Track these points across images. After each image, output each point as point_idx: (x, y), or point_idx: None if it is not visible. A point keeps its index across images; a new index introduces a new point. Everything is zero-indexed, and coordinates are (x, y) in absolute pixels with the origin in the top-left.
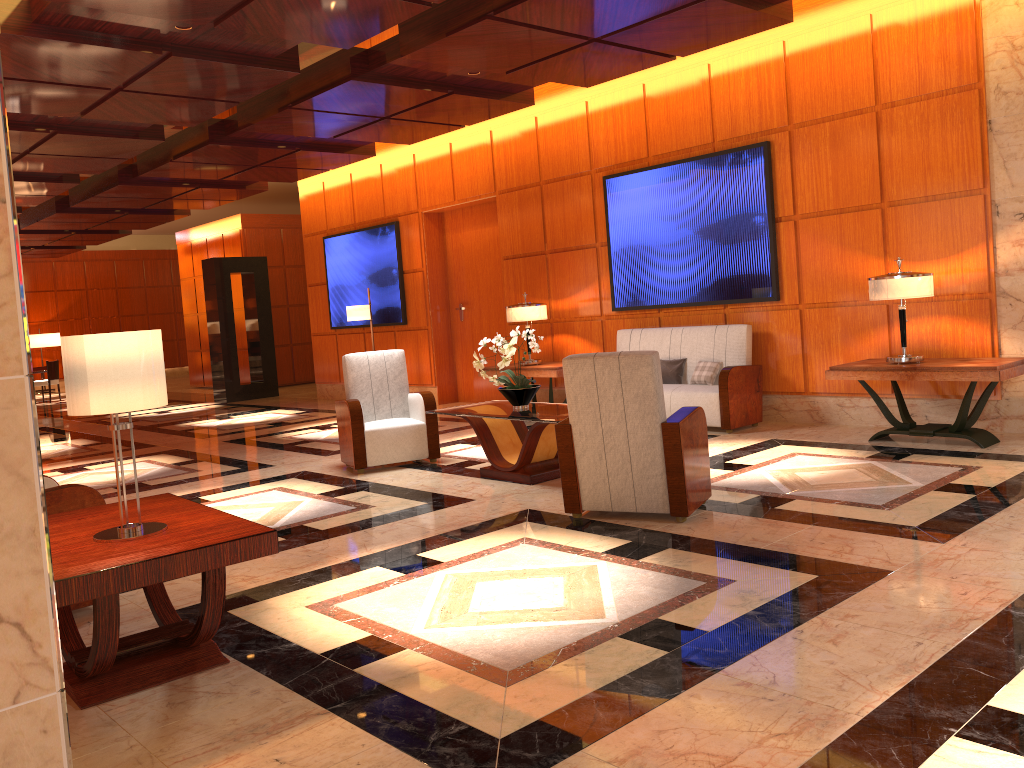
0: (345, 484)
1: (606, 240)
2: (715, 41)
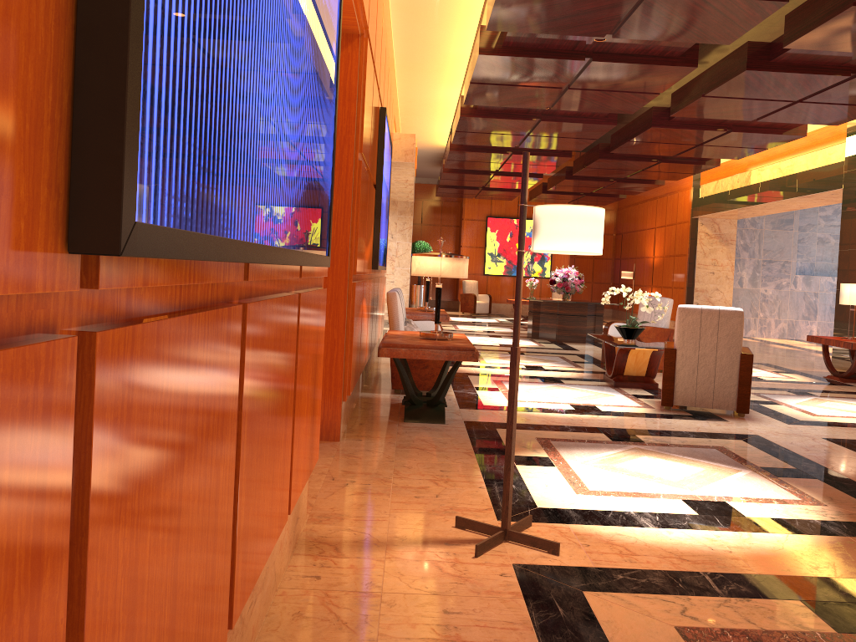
0: (756, 405)
1: (375, 182)
2: (478, 93)
